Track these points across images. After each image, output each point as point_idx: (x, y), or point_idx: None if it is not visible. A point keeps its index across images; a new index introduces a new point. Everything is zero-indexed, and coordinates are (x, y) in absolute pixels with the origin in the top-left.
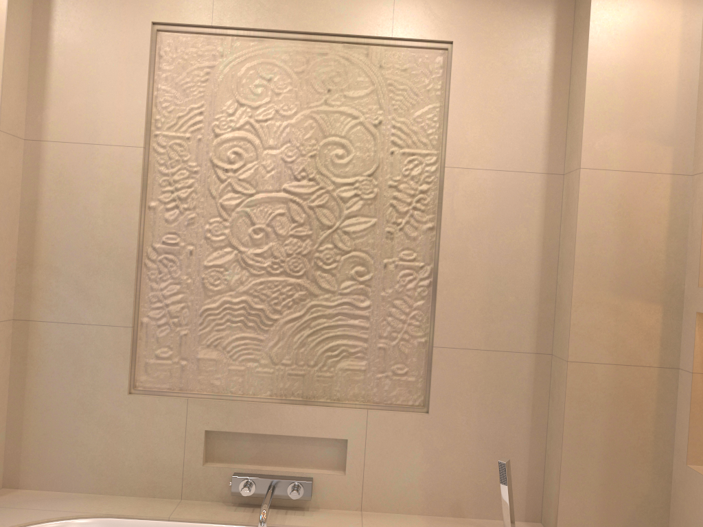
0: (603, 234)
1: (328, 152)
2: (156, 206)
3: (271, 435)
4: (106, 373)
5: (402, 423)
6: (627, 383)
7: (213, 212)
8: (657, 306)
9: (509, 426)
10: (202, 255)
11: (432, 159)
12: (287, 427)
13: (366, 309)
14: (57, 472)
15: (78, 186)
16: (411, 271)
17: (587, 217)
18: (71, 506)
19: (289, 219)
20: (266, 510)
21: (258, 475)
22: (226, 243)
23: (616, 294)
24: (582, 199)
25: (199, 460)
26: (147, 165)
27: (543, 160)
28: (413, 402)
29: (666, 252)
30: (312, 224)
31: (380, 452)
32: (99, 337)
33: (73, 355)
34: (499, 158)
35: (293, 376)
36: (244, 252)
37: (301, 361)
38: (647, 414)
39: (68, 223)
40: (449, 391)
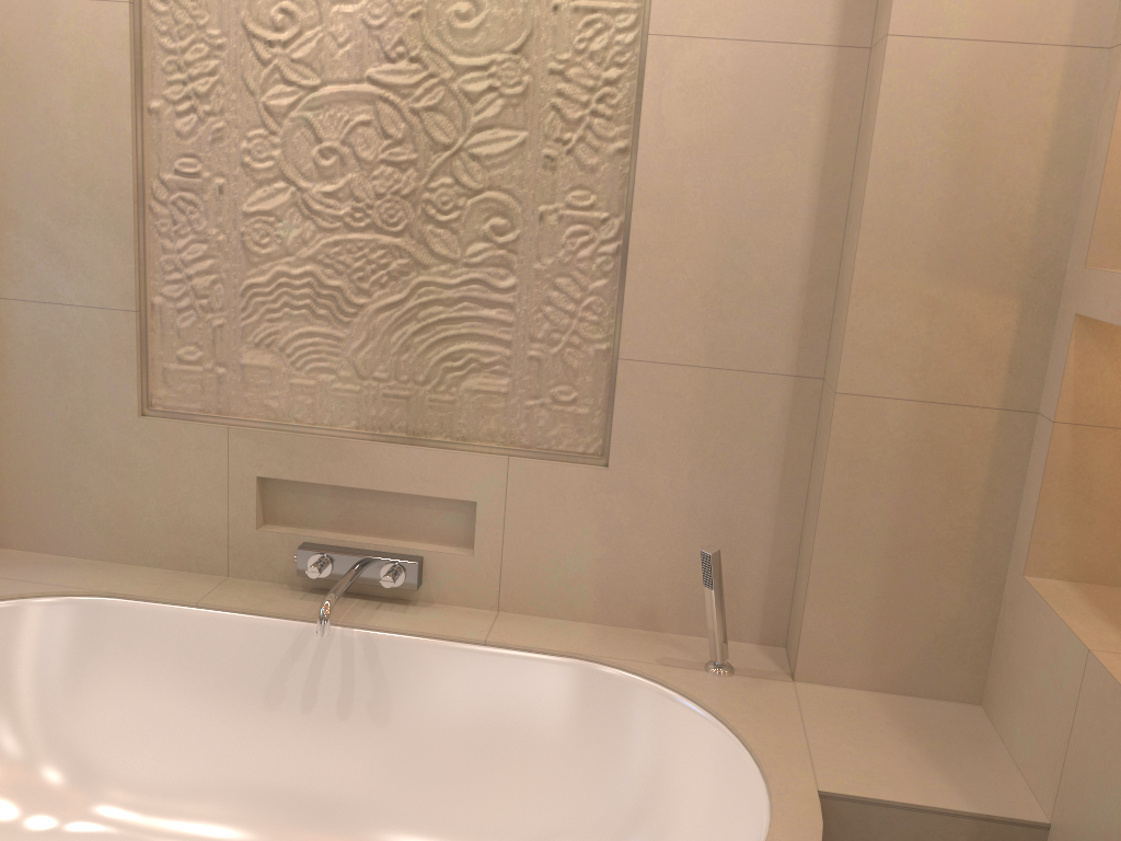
0: (921, 164)
1: (443, 8)
2: (161, 108)
3: (361, 489)
4: (104, 383)
5: (564, 480)
6: (940, 435)
7: (253, 119)
8: (1010, 300)
9: (742, 495)
10: (239, 194)
11: (629, 20)
12: (383, 479)
13: (509, 292)
14: (48, 527)
15: (32, 74)
16: (586, 227)
17: (893, 131)
18: (62, 578)
19: (378, 132)
20: (331, 602)
21: (339, 548)
22: (276, 174)
23: (935, 276)
24: (886, 96)
25: (251, 520)
26: (139, 34)
27: (833, 21)
28: (585, 448)
29: (1040, 201)
30: (417, 141)
31: (529, 524)
32: (88, 327)
33: (53, 352)
34: (750, 16)
35: (392, 398)
36: (307, 191)
37: (403, 375)
38: (971, 488)
39: (23, 137)
40: (643, 433)
